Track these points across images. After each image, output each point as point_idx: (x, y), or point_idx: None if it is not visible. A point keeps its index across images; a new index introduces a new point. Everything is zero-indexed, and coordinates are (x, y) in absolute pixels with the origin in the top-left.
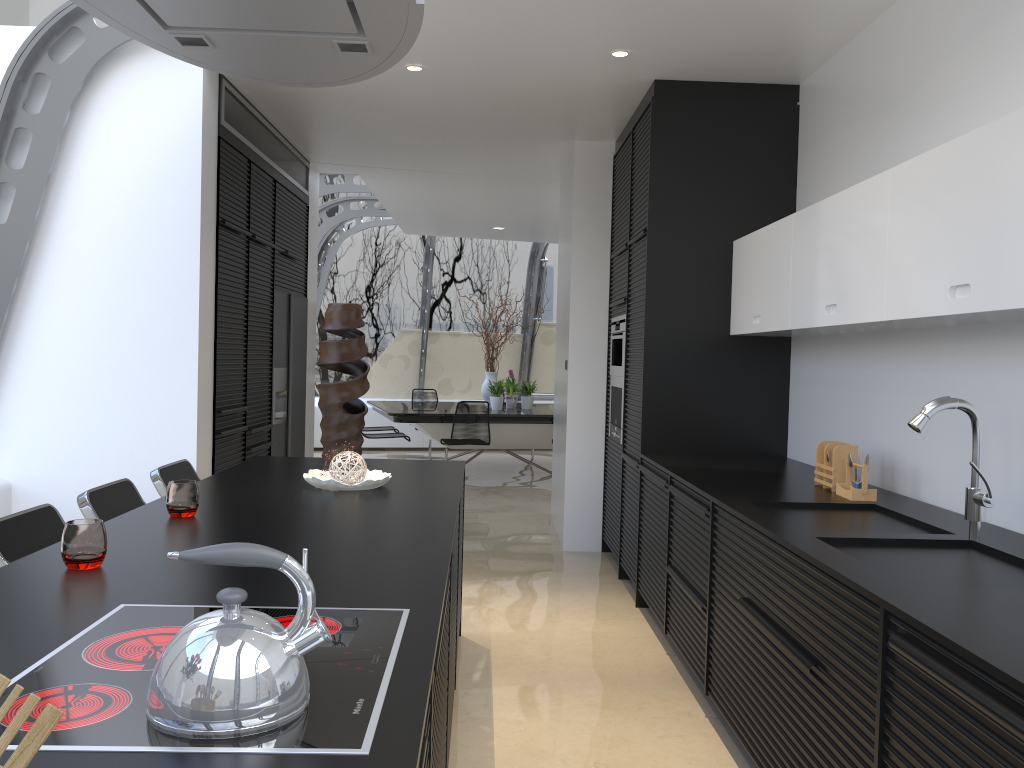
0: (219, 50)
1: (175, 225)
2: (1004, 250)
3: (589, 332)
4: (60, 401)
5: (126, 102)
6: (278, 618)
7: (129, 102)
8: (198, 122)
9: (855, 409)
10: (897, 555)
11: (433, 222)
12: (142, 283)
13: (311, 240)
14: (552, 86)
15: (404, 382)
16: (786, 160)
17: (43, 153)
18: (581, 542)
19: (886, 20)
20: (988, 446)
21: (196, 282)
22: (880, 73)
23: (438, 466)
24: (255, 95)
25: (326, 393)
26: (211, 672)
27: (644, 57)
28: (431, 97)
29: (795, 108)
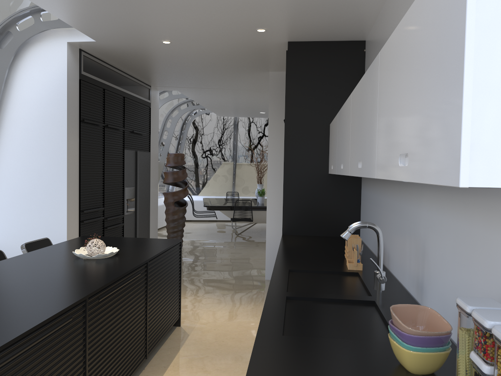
0: None
1: (55, 123)
2: (367, 144)
3: (277, 169)
4: (7, 207)
5: (33, 65)
6: None
7: (34, 65)
8: (65, 73)
9: (375, 216)
10: (320, 310)
11: (229, 111)
12: (41, 151)
13: (153, 123)
14: (239, 47)
15: (225, 188)
16: (358, 80)
17: None
18: None
19: (385, 6)
20: (406, 245)
21: (65, 150)
22: (384, 35)
23: (162, 243)
24: (103, 57)
25: (166, 197)
26: None
27: (275, 31)
28: (185, 55)
29: (363, 53)
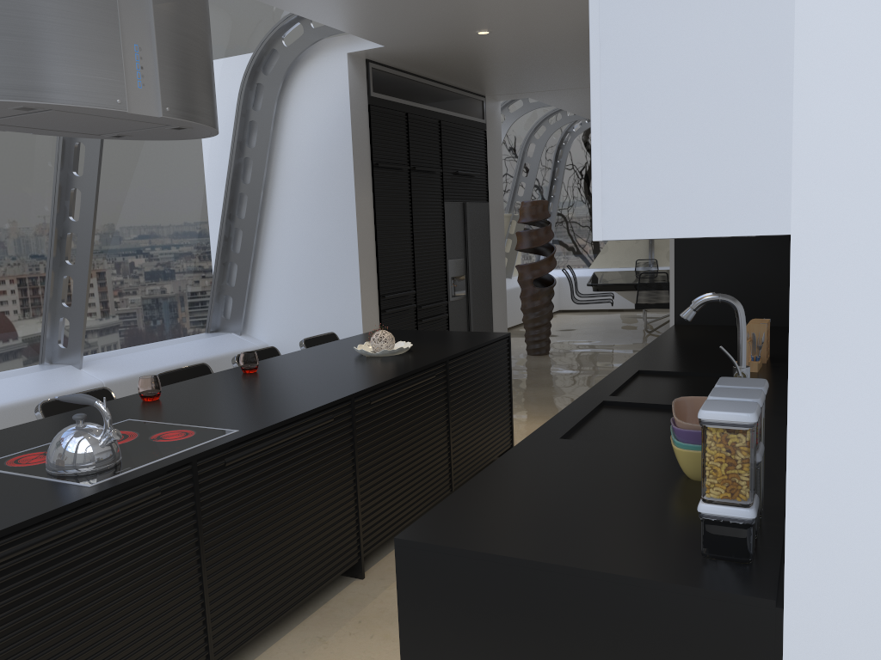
0: (135, 136)
1: (339, 173)
2: None
3: None
4: (288, 293)
5: (306, 93)
6: (174, 430)
7: (308, 93)
8: (347, 100)
9: None
10: (641, 417)
11: None
12: (324, 214)
13: (492, 156)
14: None
15: (636, 253)
16: None
17: (264, 135)
18: None
19: None
20: None
21: (354, 210)
22: None
23: (478, 337)
24: (402, 66)
25: (520, 272)
26: (56, 448)
27: None
28: (518, 45)
29: None
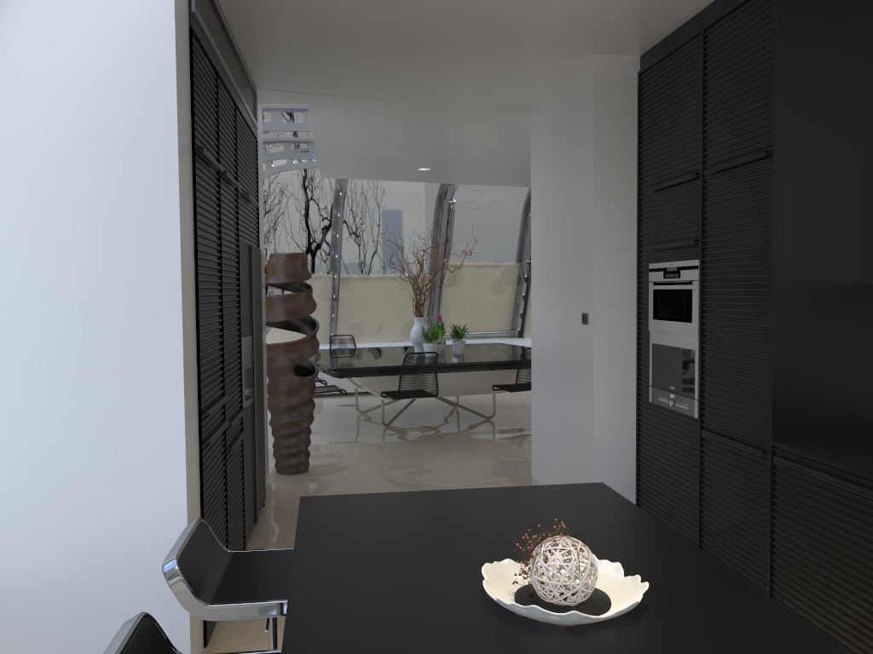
0: None
1: (140, 152)
2: None
3: (616, 280)
4: None
5: None
6: None
7: None
8: None
9: None
10: None
11: (359, 163)
12: (93, 239)
13: (259, 181)
14: None
15: None
16: None
17: None
18: None
19: None
20: None
21: (175, 235)
22: None
23: (594, 504)
24: None
25: (273, 354)
26: None
27: None
28: None
29: None
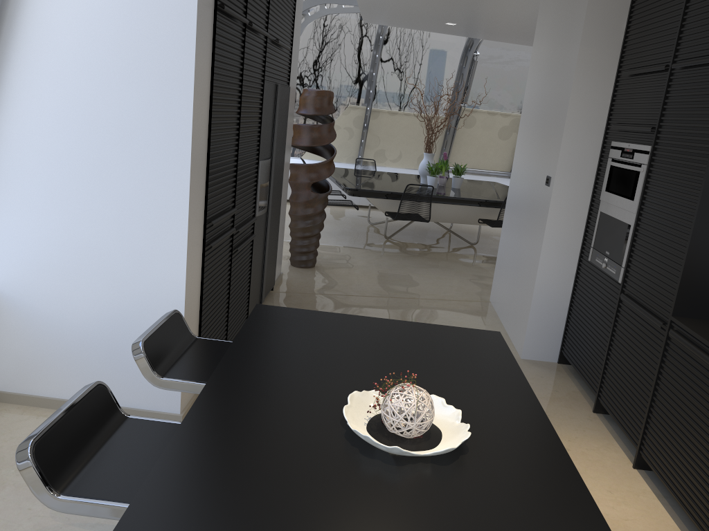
0: None
1: (167, 7)
2: None
3: (580, 151)
4: (39, 205)
5: None
6: None
7: None
8: None
9: None
10: None
11: (394, 14)
12: (128, 77)
13: (296, 27)
14: None
15: (347, 150)
16: None
17: None
18: (539, 352)
19: None
20: None
21: (190, 80)
22: None
23: (481, 351)
24: None
25: (297, 172)
26: None
27: None
28: None
29: None
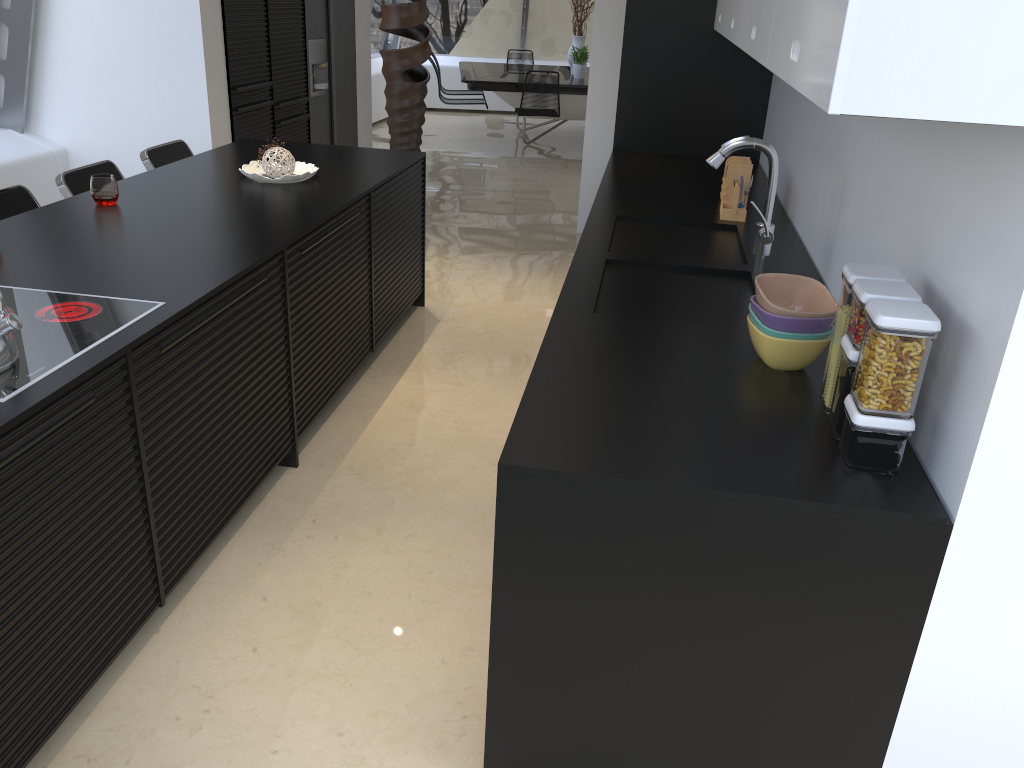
0: None
1: None
2: None
3: (615, 11)
4: (93, 76)
5: None
6: (65, 303)
7: None
8: None
9: (788, 123)
10: (658, 281)
11: None
12: None
13: None
14: None
15: (505, 41)
16: None
17: None
18: None
19: None
20: (822, 181)
21: None
22: None
23: (390, 158)
24: None
25: (387, 60)
26: None
27: None
28: None
29: None
